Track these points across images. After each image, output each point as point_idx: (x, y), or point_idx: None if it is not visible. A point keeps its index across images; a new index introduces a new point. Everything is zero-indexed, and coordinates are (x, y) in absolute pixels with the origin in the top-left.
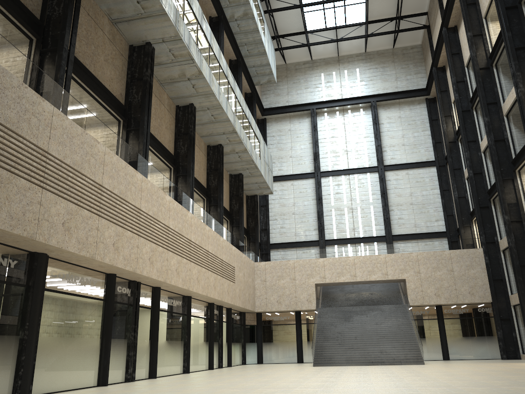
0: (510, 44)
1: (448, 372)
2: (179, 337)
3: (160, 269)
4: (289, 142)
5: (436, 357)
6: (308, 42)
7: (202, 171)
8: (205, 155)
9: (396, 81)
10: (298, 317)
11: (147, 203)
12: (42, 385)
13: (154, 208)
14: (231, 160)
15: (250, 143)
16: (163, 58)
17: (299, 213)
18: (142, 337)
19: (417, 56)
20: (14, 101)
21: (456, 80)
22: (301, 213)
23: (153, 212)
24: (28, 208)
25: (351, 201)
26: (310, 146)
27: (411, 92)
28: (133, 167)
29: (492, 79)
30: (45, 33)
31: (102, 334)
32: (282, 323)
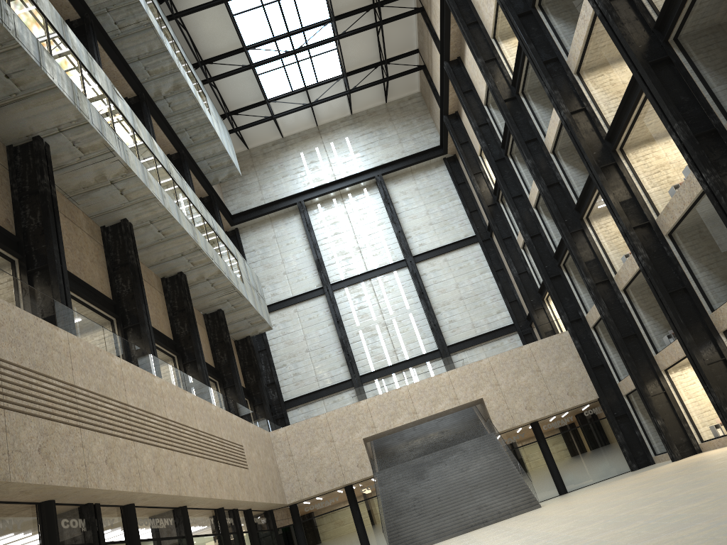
0: (537, 58)
1: (582, 504)
2: None
3: (128, 473)
4: (279, 254)
5: (550, 494)
6: (273, 114)
7: (162, 316)
8: (161, 292)
9: (400, 144)
10: (350, 494)
11: (84, 374)
12: None
13: (98, 379)
14: (201, 292)
15: (224, 263)
16: (65, 157)
17: (315, 348)
18: None
19: (419, 107)
20: None
21: (477, 124)
22: (318, 347)
23: (97, 386)
24: None
25: (383, 314)
26: (308, 253)
27: (423, 154)
28: (49, 321)
29: (523, 110)
30: None
31: None
32: (331, 510)
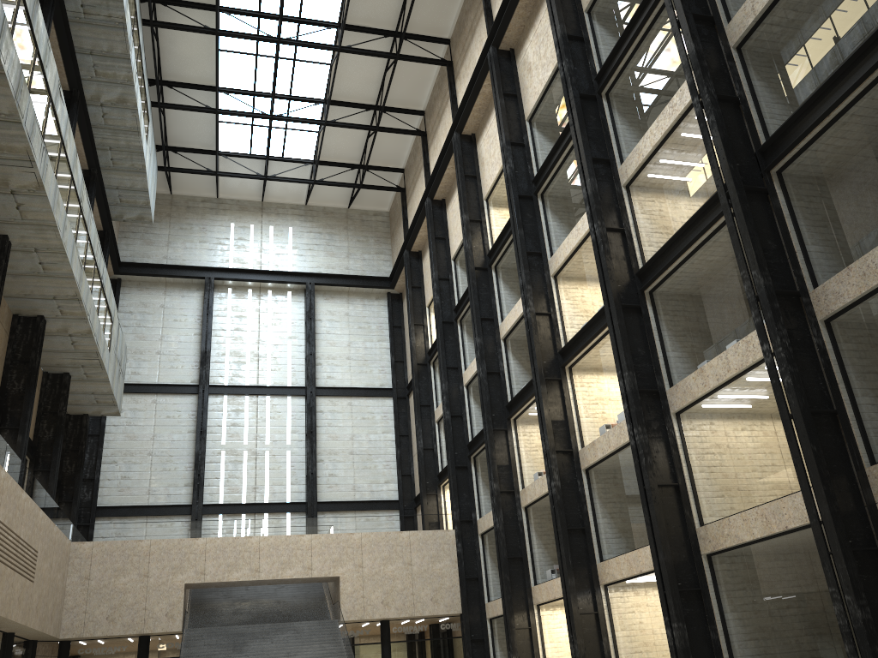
0: (522, 246)
1: None
2: None
3: None
4: (160, 328)
5: None
6: (218, 169)
7: None
8: (7, 331)
9: (347, 259)
10: (144, 647)
11: None
12: None
13: None
14: (55, 347)
15: (99, 322)
16: None
17: (161, 453)
18: None
19: (382, 227)
20: None
21: (438, 276)
22: (165, 454)
23: None
24: None
25: (257, 441)
26: (196, 340)
27: (368, 280)
28: None
29: (490, 285)
30: None
31: None
32: None
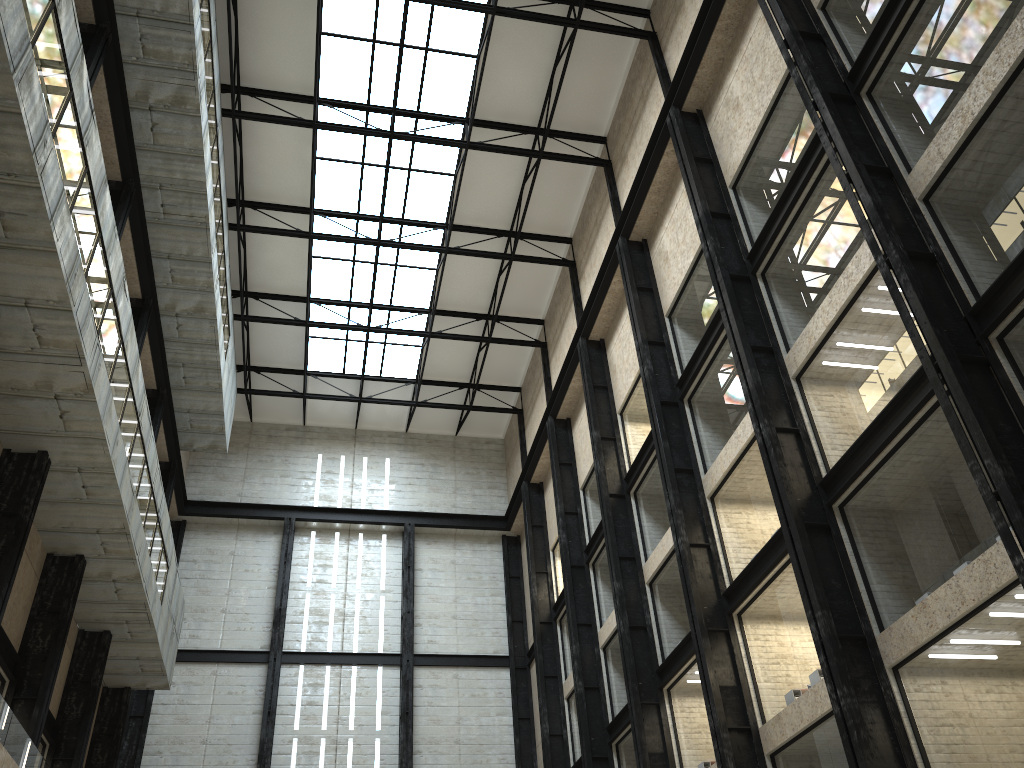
0: (668, 461)
1: None
2: None
3: None
4: (227, 580)
5: None
6: (306, 391)
7: (21, 610)
8: (37, 574)
9: (454, 495)
10: None
11: None
12: None
13: None
14: (95, 596)
15: (150, 565)
16: (12, 339)
17: (217, 741)
18: None
19: (495, 457)
20: None
21: (564, 509)
22: (223, 743)
23: None
24: None
25: (338, 725)
26: (270, 595)
27: (479, 519)
28: None
29: (629, 516)
30: None
31: None
32: None
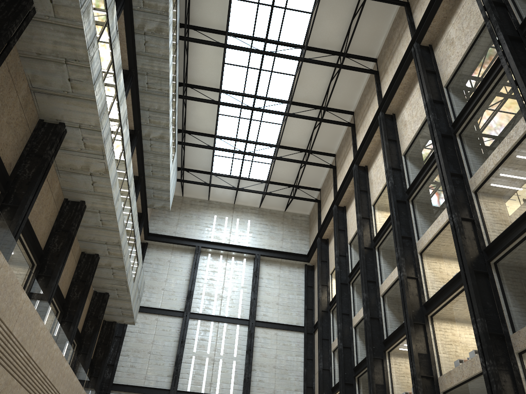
0: (398, 232)
1: None
2: None
3: None
4: (166, 274)
5: None
6: (210, 183)
7: (67, 278)
8: (76, 261)
9: (281, 241)
10: None
11: None
12: None
13: (3, 303)
14: (102, 275)
15: (129, 262)
16: (72, 144)
17: (156, 353)
18: None
19: (304, 224)
20: None
21: (339, 253)
22: (158, 354)
23: (0, 308)
24: None
25: (215, 352)
26: (186, 283)
27: (293, 255)
28: None
29: (374, 259)
30: None
31: None
32: None
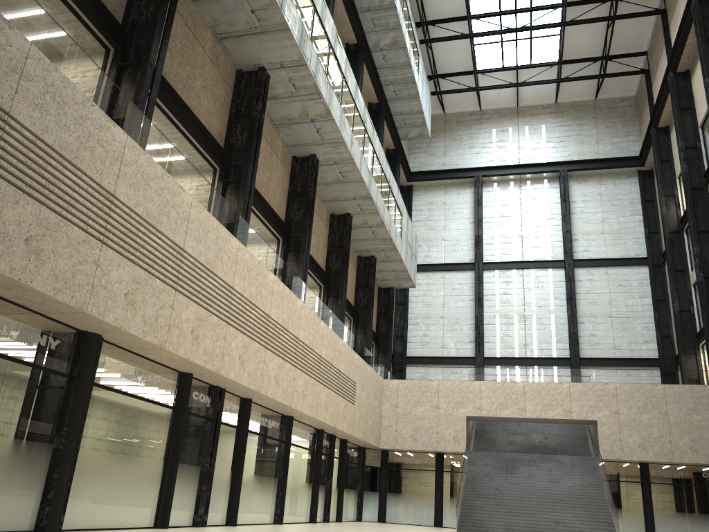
0: None
1: None
2: (272, 472)
3: (253, 373)
4: (443, 220)
5: None
6: (478, 85)
7: (321, 247)
8: (326, 226)
9: (596, 145)
10: (439, 461)
11: (242, 280)
12: (78, 516)
13: (252, 288)
14: (361, 236)
15: (389, 215)
16: (280, 89)
17: (449, 317)
18: (221, 466)
19: (629, 111)
20: (74, 121)
21: (684, 145)
22: (453, 318)
23: (250, 293)
24: (81, 267)
25: (524, 307)
26: (471, 227)
27: (618, 161)
28: (228, 229)
29: None
30: (127, 42)
31: (166, 456)
32: (417, 469)
